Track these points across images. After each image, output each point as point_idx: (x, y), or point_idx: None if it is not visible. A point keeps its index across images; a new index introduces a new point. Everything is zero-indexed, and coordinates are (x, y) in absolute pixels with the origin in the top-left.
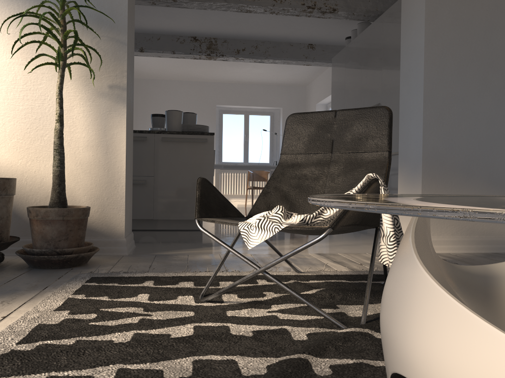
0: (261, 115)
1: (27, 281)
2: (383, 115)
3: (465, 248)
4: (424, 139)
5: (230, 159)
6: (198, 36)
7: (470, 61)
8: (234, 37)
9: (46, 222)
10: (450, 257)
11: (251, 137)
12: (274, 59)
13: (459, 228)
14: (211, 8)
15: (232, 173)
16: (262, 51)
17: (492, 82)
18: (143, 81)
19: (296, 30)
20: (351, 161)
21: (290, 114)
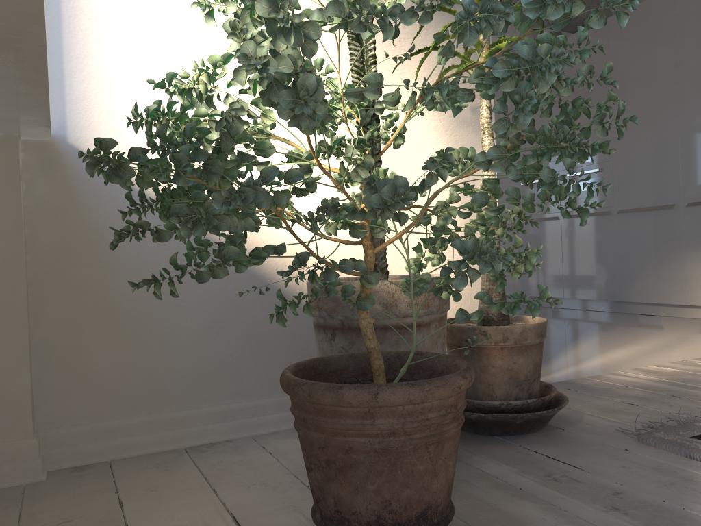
0: None
1: (603, 462)
2: None
3: None
4: None
5: None
6: None
7: None
8: None
9: (520, 350)
10: None
11: None
12: None
13: None
14: None
15: None
16: None
17: None
18: None
19: None
20: None
21: None
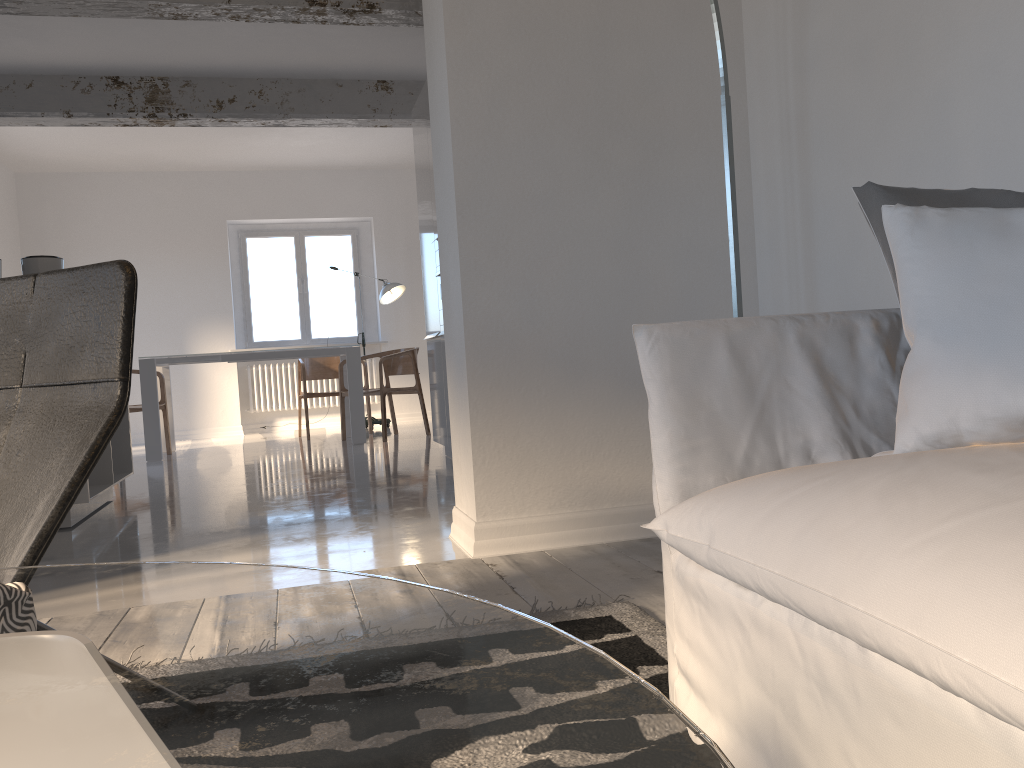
0: (331, 235)
1: None
2: (114, 286)
3: (581, 535)
4: (466, 298)
5: (271, 335)
6: (122, 74)
7: (559, 114)
8: (206, 73)
9: None
10: (529, 565)
11: (314, 283)
12: (305, 117)
13: (567, 492)
14: (88, 13)
15: (276, 364)
16: (275, 101)
17: (616, 158)
18: (55, 178)
19: (336, 53)
20: (52, 409)
21: (392, 229)
